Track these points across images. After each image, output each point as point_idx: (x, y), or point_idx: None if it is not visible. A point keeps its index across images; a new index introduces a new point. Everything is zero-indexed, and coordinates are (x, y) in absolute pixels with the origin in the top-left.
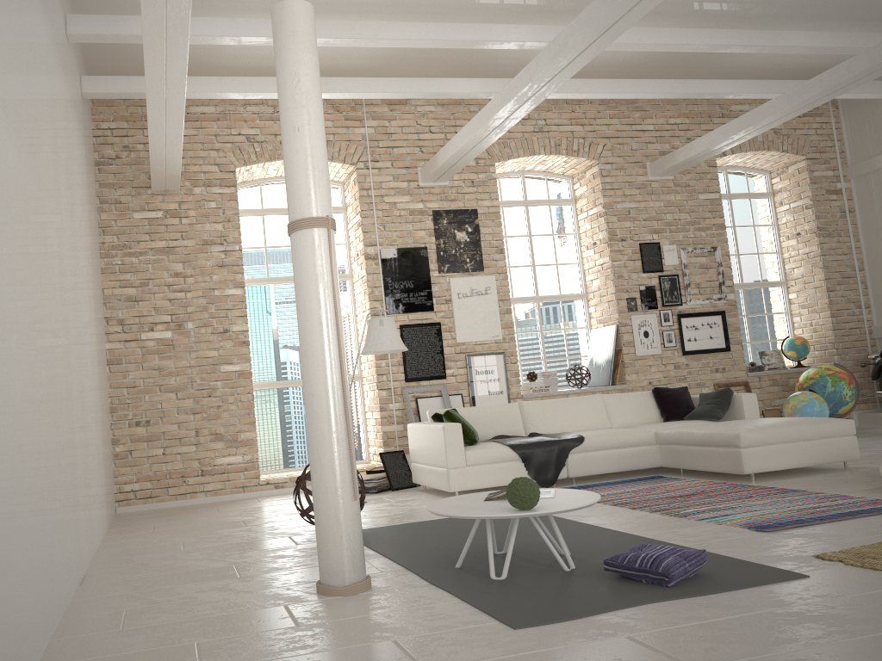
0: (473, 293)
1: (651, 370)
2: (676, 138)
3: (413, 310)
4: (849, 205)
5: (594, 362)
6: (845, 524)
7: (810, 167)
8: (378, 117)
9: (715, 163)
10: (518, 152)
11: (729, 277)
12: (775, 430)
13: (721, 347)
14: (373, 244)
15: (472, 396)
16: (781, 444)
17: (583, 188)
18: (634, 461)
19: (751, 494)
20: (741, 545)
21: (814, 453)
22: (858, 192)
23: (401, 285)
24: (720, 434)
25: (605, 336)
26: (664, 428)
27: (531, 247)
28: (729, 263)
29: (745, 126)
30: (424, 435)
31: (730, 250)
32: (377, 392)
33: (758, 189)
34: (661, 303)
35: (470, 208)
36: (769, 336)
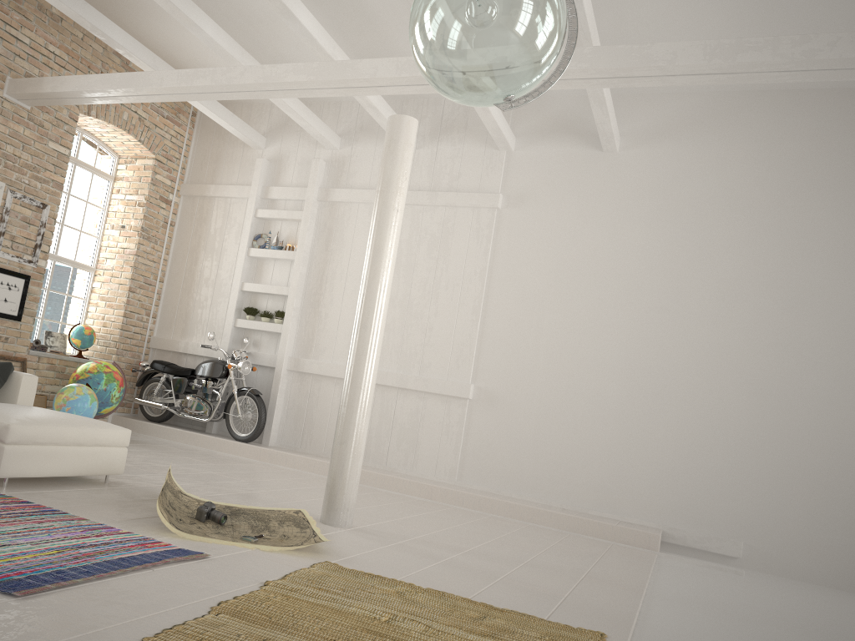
0: None
1: None
2: (49, 68)
3: None
4: (173, 218)
5: None
6: (118, 585)
7: (156, 168)
8: None
9: (77, 117)
10: None
11: (48, 242)
12: (52, 428)
13: (13, 314)
14: None
15: None
16: (53, 446)
17: None
18: None
19: (1, 511)
20: None
21: (83, 461)
22: (183, 210)
23: None
24: None
25: None
26: None
27: None
28: (54, 228)
29: (128, 86)
30: None
31: (57, 216)
32: None
33: (104, 168)
34: None
35: None
36: (62, 317)
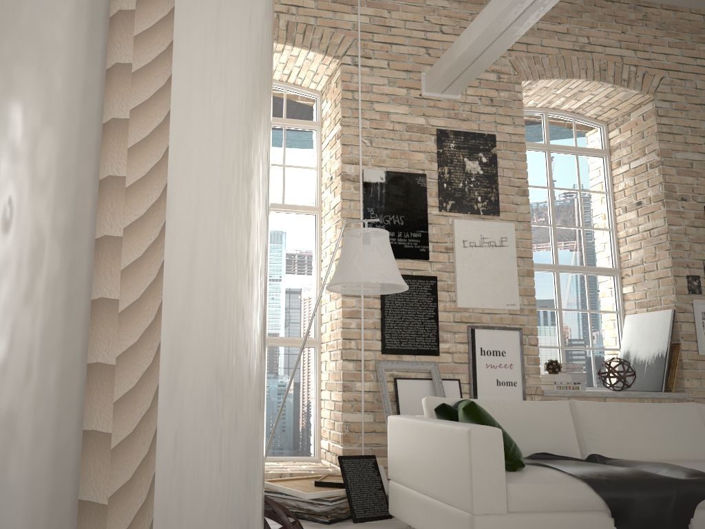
0: (483, 243)
1: None
2: None
3: (401, 255)
4: None
5: (633, 358)
6: None
7: None
8: (375, 5)
9: None
10: (553, 72)
11: None
12: None
13: None
14: (354, 161)
15: (473, 384)
16: None
17: (624, 134)
18: None
19: None
20: None
21: None
22: None
23: (388, 220)
24: None
25: (653, 325)
26: None
27: (551, 202)
28: None
29: None
30: (420, 441)
31: None
32: (341, 363)
33: None
34: None
35: (487, 133)
36: None
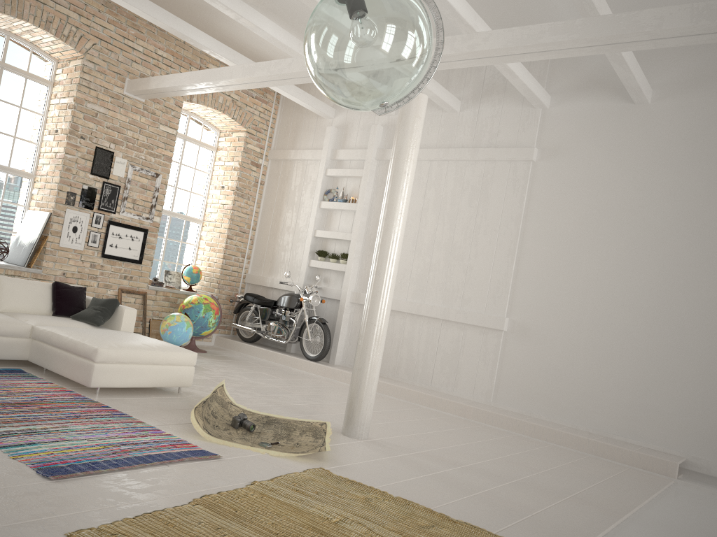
0: None
1: (69, 263)
2: (159, 68)
3: None
4: (262, 179)
5: (20, 241)
6: (132, 476)
7: (247, 139)
8: None
9: (182, 104)
10: (6, 8)
11: (161, 203)
12: (132, 351)
13: (135, 259)
14: None
15: None
16: (133, 364)
17: (64, 75)
18: (0, 351)
19: (82, 413)
20: (6, 502)
21: (157, 376)
22: (270, 171)
23: None
24: (83, 344)
25: (38, 220)
26: (44, 323)
27: None
28: (165, 192)
29: (207, 80)
30: None
31: (172, 181)
32: None
33: (208, 141)
34: (97, 206)
35: None
36: (178, 259)
